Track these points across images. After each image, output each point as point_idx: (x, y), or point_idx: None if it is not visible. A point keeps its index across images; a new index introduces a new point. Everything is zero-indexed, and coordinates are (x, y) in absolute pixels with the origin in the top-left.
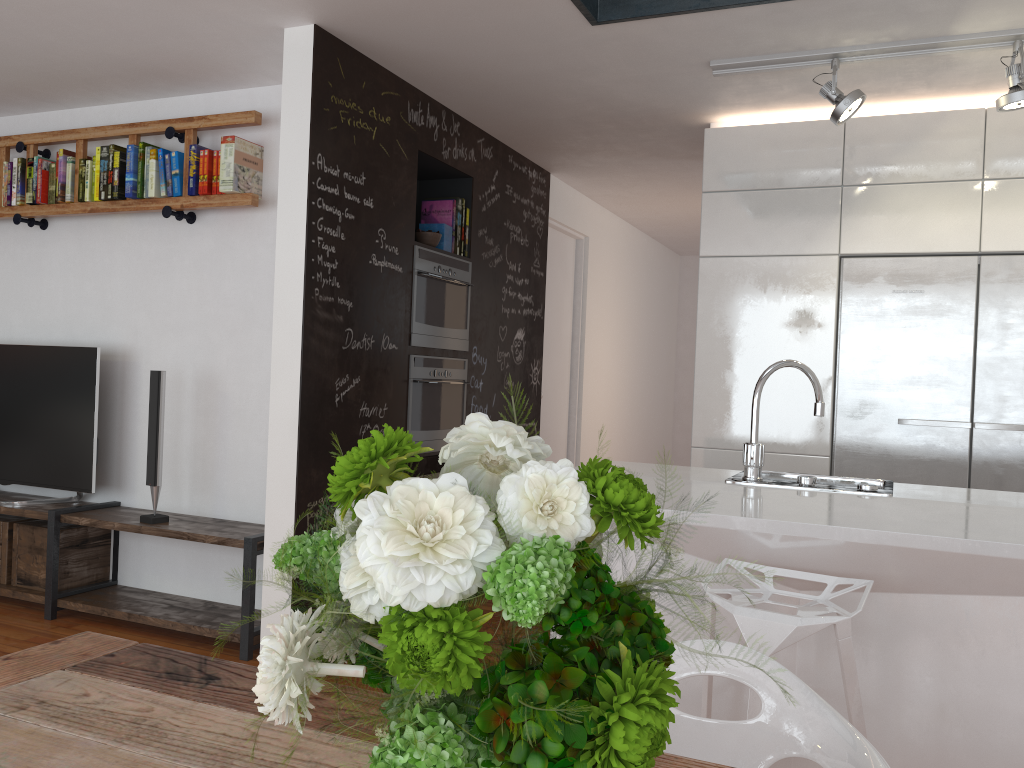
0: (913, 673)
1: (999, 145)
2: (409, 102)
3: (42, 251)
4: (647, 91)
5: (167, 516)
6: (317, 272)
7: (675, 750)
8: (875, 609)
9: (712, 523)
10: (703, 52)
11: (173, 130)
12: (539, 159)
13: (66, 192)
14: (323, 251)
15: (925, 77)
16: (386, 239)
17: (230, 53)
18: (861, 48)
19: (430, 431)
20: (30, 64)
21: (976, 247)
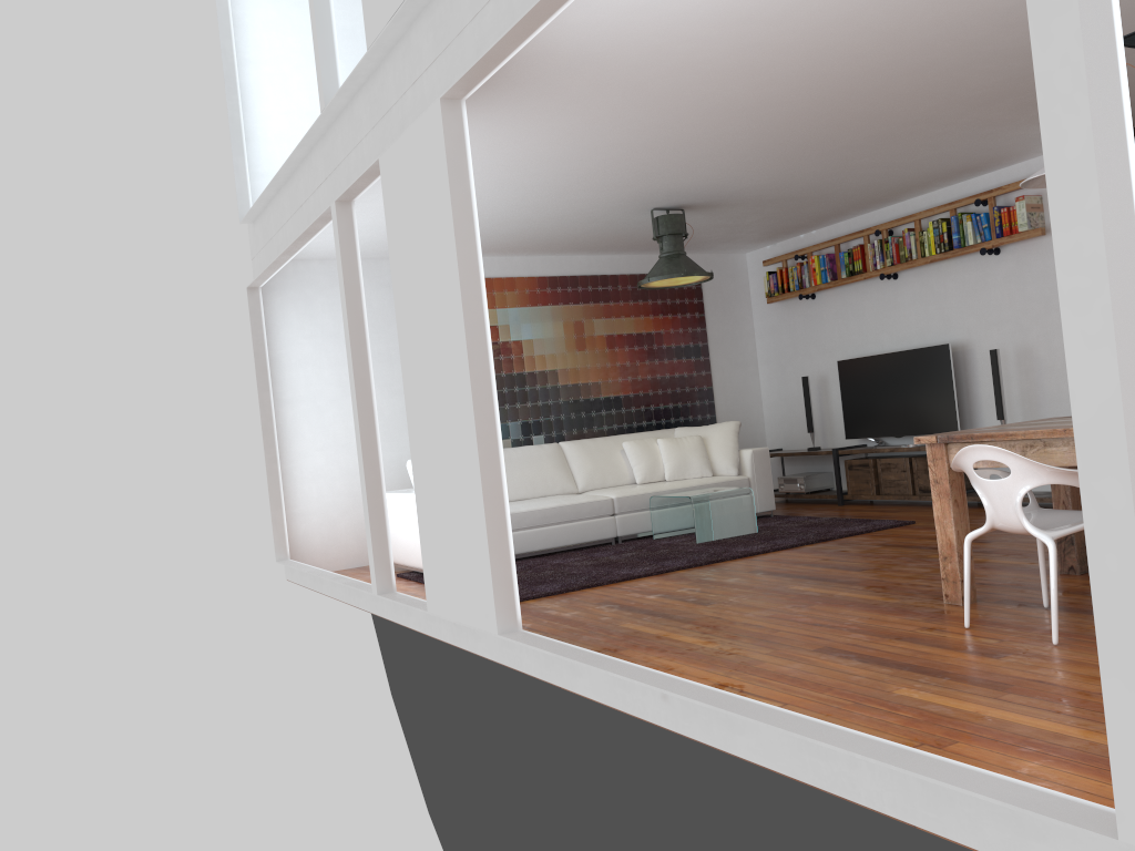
0: None
1: None
2: None
3: (896, 293)
4: None
5: None
6: None
7: None
8: None
9: None
10: None
11: (979, 200)
12: None
13: (912, 254)
14: None
15: None
16: None
17: (1017, 149)
18: None
19: None
20: (891, 187)
21: None
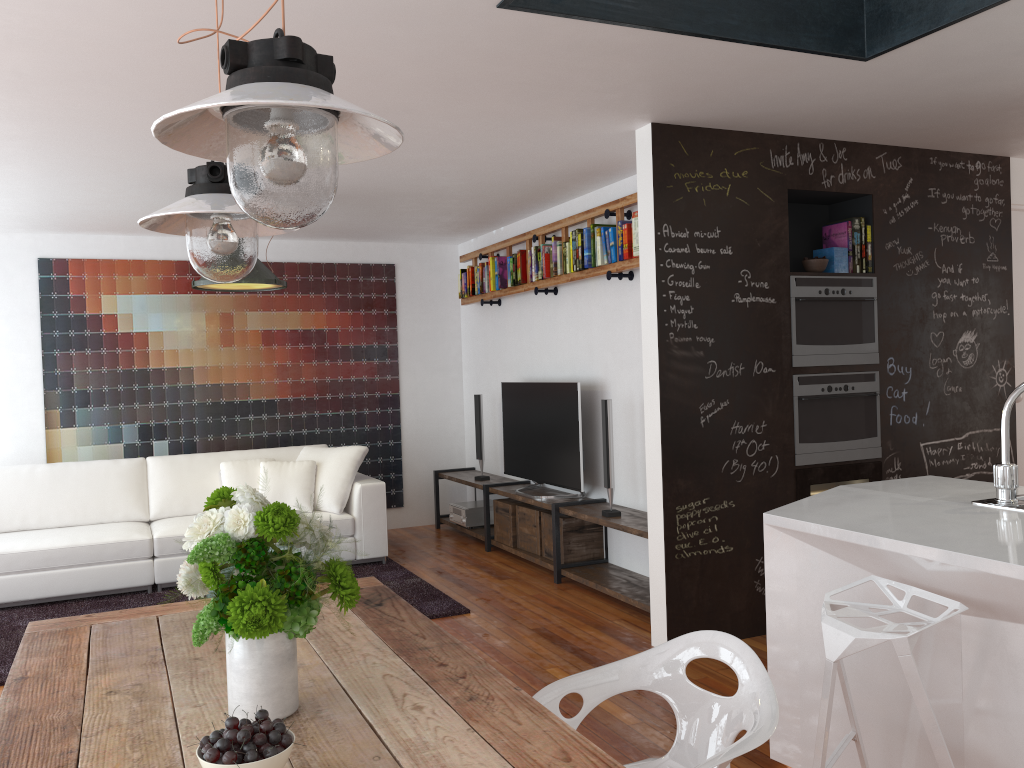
0: None
1: None
2: (771, 150)
3: (556, 311)
4: (1005, 81)
5: (619, 511)
6: (670, 319)
7: (684, 710)
8: (1021, 641)
9: (865, 542)
10: (1014, 42)
11: (608, 211)
12: (978, 150)
13: (557, 268)
14: (675, 301)
15: None
16: (751, 277)
17: (619, 151)
18: None
19: (827, 443)
20: (515, 186)
21: None
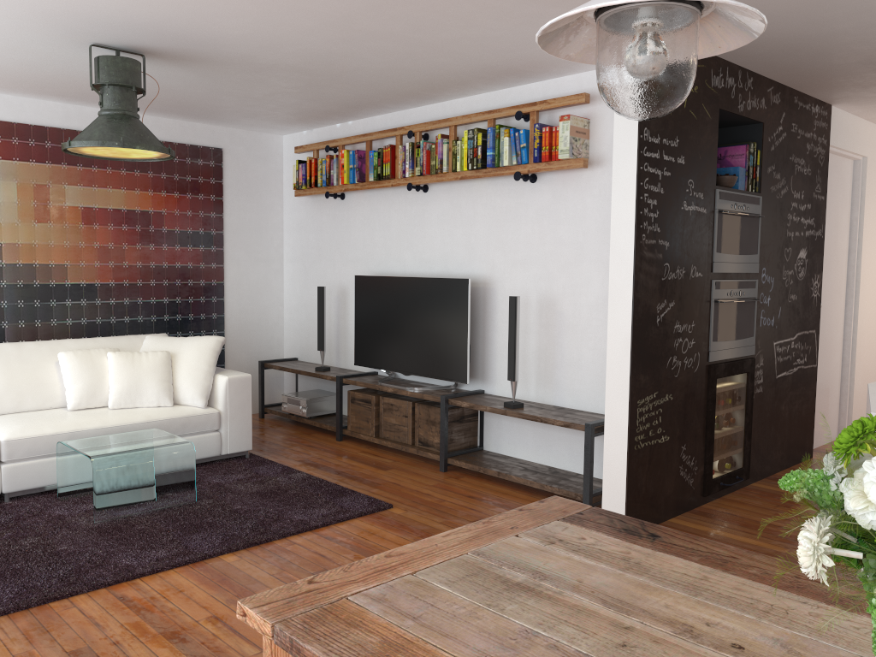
0: None
1: None
2: (712, 70)
3: (424, 208)
4: None
5: (522, 403)
6: (643, 222)
7: None
8: None
9: None
10: None
11: (521, 113)
12: (822, 95)
13: (443, 165)
14: (648, 204)
15: None
16: (694, 187)
17: None
18: None
19: (727, 341)
20: (423, 78)
21: None
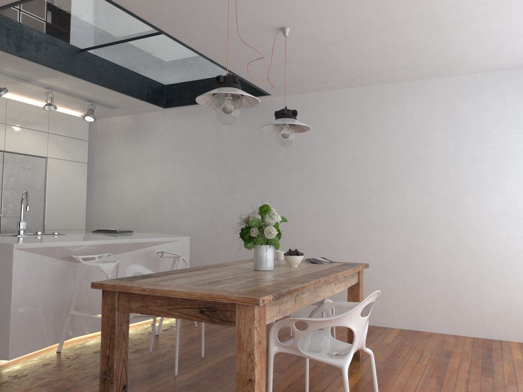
0: (103, 279)
1: (11, 113)
2: None
3: None
4: None
5: None
6: None
7: None
8: None
9: (65, 244)
10: None
11: None
12: None
13: None
14: None
15: (1, 83)
16: None
17: None
18: (7, 72)
19: None
20: None
21: (3, 148)
